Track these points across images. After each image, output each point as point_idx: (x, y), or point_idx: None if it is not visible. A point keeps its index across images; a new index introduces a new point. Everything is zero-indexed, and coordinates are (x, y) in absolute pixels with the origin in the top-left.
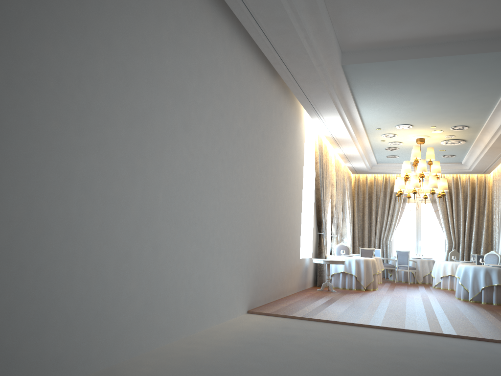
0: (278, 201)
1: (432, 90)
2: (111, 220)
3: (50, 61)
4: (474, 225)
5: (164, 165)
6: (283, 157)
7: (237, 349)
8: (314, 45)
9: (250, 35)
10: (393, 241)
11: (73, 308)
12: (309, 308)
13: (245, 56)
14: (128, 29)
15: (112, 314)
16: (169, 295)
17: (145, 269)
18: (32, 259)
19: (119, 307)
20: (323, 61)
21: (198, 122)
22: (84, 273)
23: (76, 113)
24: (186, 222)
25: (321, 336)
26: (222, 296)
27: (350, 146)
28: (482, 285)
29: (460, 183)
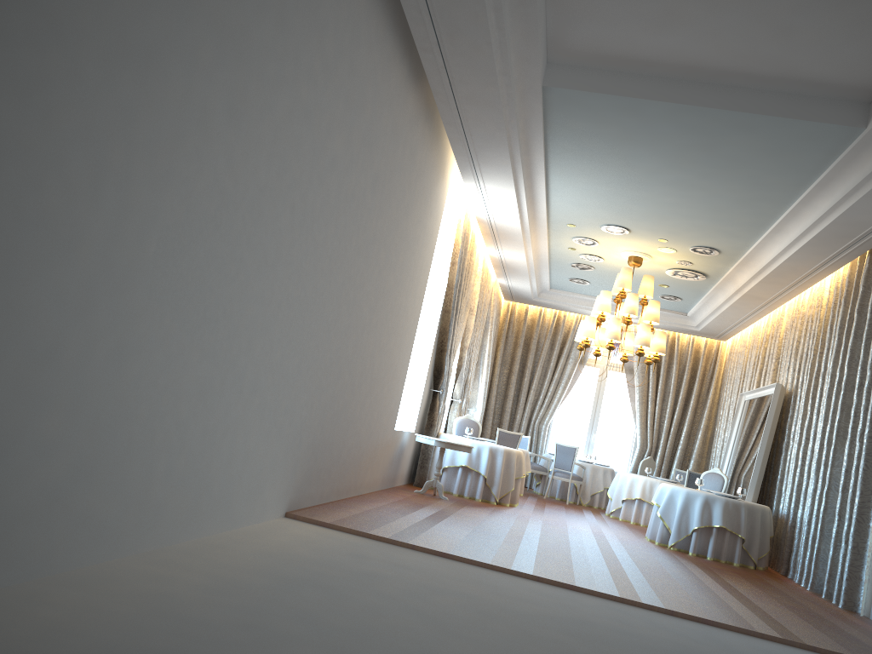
0: (378, 316)
1: (683, 172)
2: (27, 265)
3: None
4: (686, 421)
5: (172, 180)
6: (402, 236)
7: (260, 589)
8: (506, 30)
9: None
10: (550, 427)
11: None
12: (402, 523)
13: (372, 18)
14: None
15: None
16: (134, 458)
17: (89, 393)
18: None
19: (11, 466)
20: (513, 68)
21: (260, 113)
22: None
23: None
24: (197, 312)
25: (427, 582)
26: (244, 477)
27: (514, 247)
28: (695, 524)
29: (678, 348)
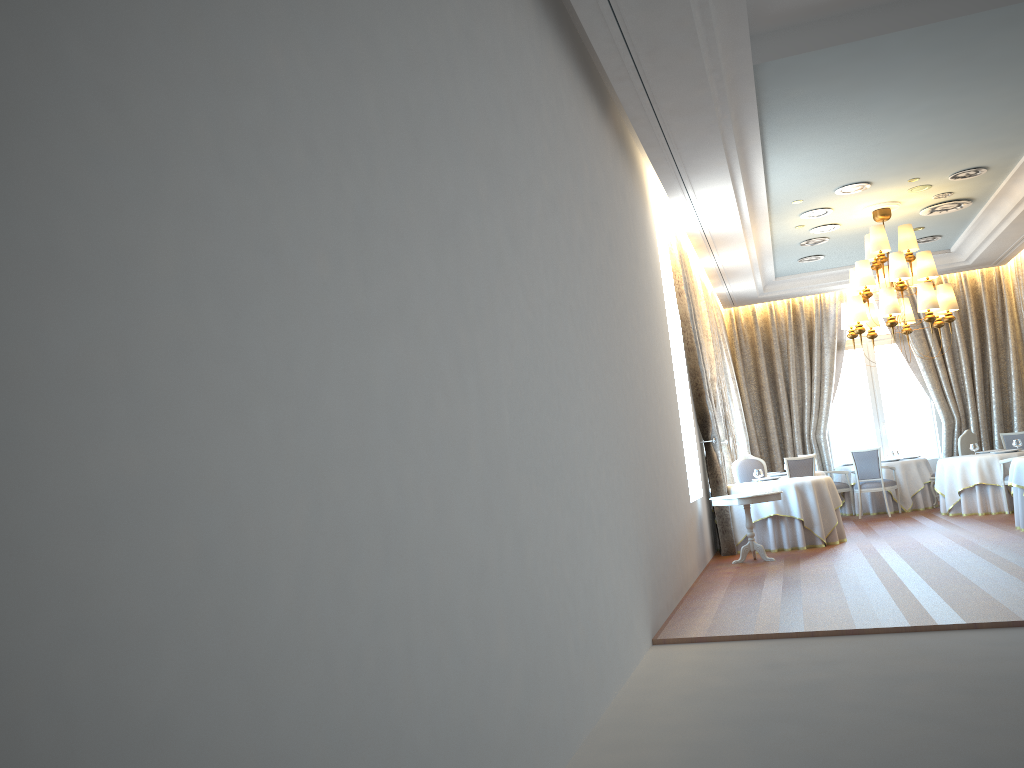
0: (649, 386)
1: (935, 96)
2: (447, 491)
3: (287, 95)
4: (991, 374)
5: (499, 339)
6: (640, 289)
7: (736, 743)
8: (713, 23)
9: (578, 16)
10: (828, 434)
11: (426, 735)
12: (769, 608)
13: (562, 69)
14: (397, 7)
15: (485, 726)
16: (554, 645)
17: (513, 596)
18: (341, 634)
19: (491, 703)
20: (720, 60)
21: (527, 227)
22: (429, 641)
23: (350, 230)
24: (548, 465)
25: (873, 672)
26: (618, 619)
27: (734, 249)
28: None
29: None
